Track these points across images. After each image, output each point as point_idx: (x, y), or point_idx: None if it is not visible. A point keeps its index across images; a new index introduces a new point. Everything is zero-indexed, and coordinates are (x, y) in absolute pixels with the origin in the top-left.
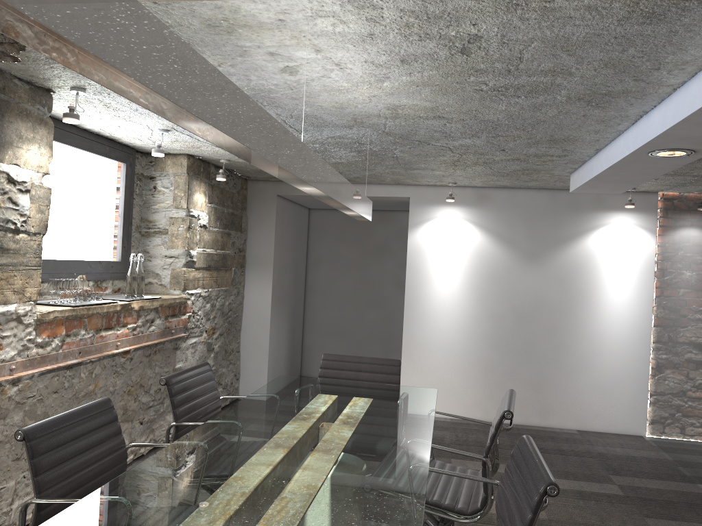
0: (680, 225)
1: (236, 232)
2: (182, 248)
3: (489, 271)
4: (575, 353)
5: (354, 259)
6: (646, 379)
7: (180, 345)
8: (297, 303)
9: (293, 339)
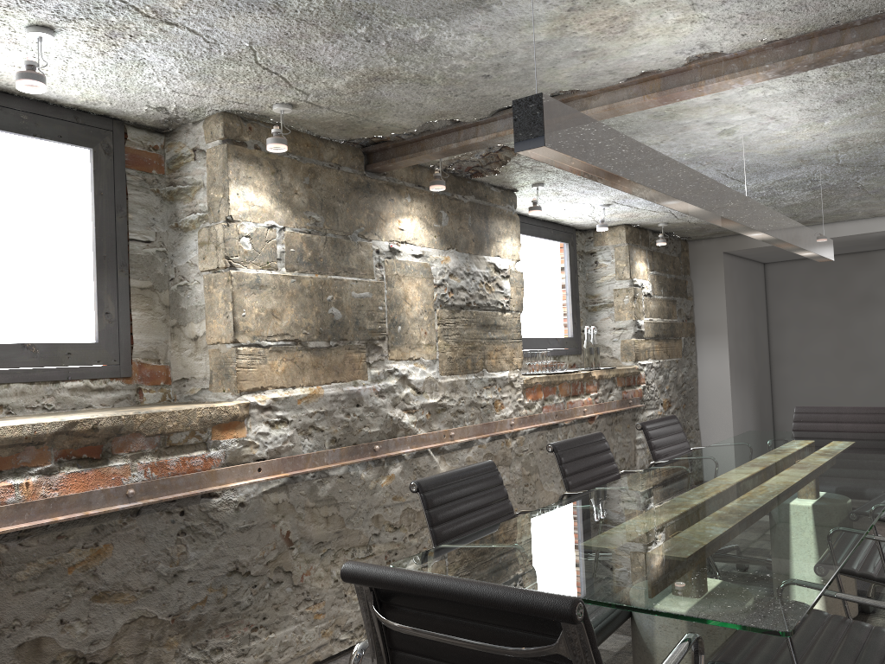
0: None
1: (681, 298)
2: (629, 319)
3: None
4: None
5: (830, 316)
6: None
7: (638, 417)
8: (761, 375)
9: (760, 416)
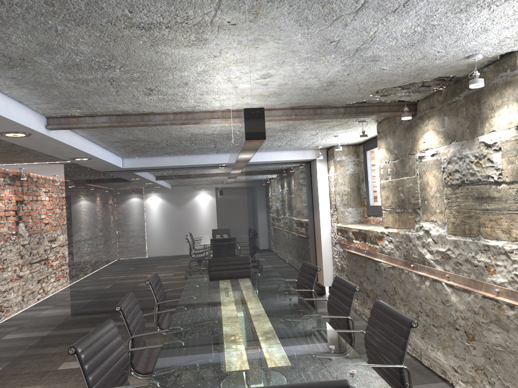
0: None
1: None
2: None
3: None
4: None
5: None
6: None
7: None
8: None
9: None
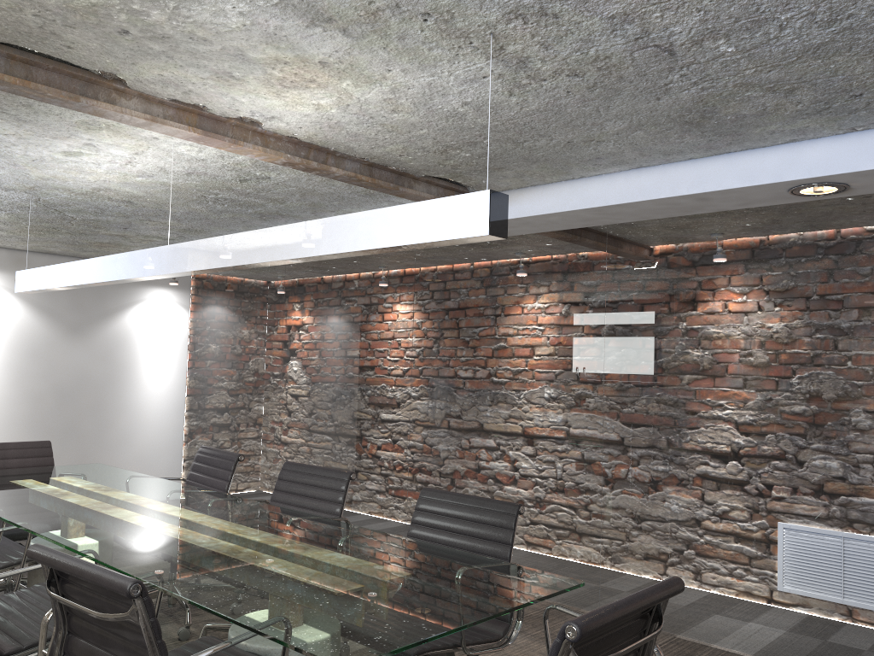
0: (222, 304)
1: None
2: None
3: (27, 346)
4: (119, 429)
5: None
6: (181, 445)
7: None
8: None
9: None
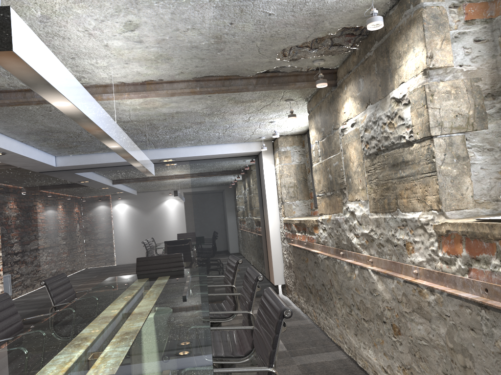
0: None
1: None
2: None
3: None
4: None
5: None
6: None
7: None
8: None
9: None
